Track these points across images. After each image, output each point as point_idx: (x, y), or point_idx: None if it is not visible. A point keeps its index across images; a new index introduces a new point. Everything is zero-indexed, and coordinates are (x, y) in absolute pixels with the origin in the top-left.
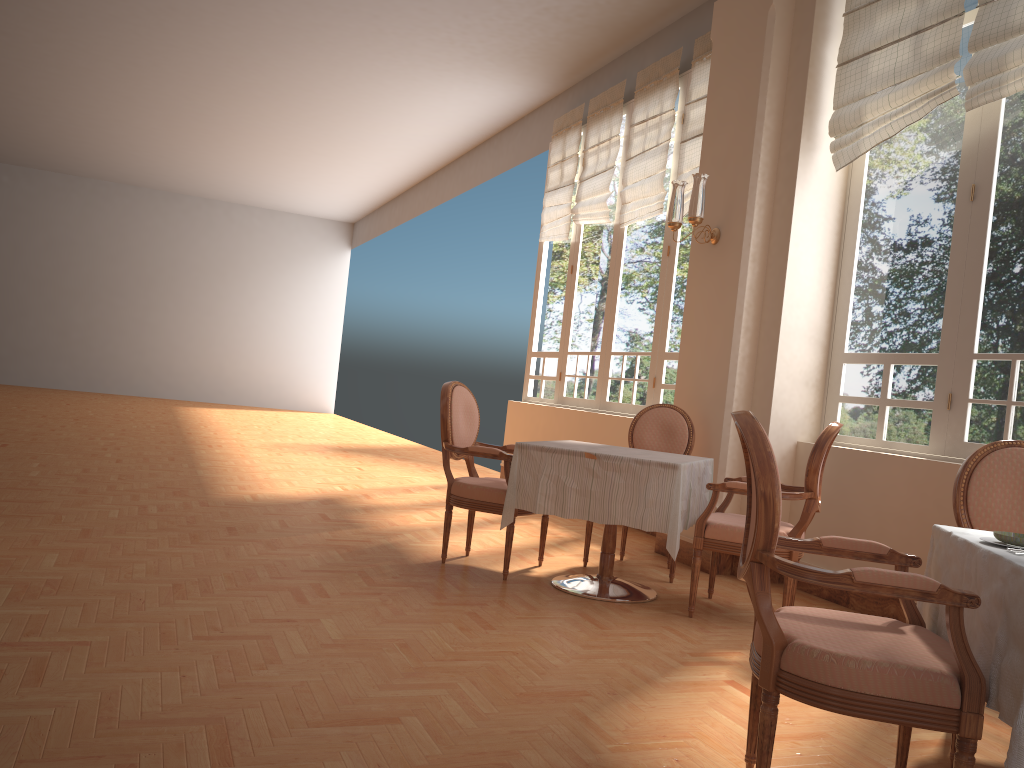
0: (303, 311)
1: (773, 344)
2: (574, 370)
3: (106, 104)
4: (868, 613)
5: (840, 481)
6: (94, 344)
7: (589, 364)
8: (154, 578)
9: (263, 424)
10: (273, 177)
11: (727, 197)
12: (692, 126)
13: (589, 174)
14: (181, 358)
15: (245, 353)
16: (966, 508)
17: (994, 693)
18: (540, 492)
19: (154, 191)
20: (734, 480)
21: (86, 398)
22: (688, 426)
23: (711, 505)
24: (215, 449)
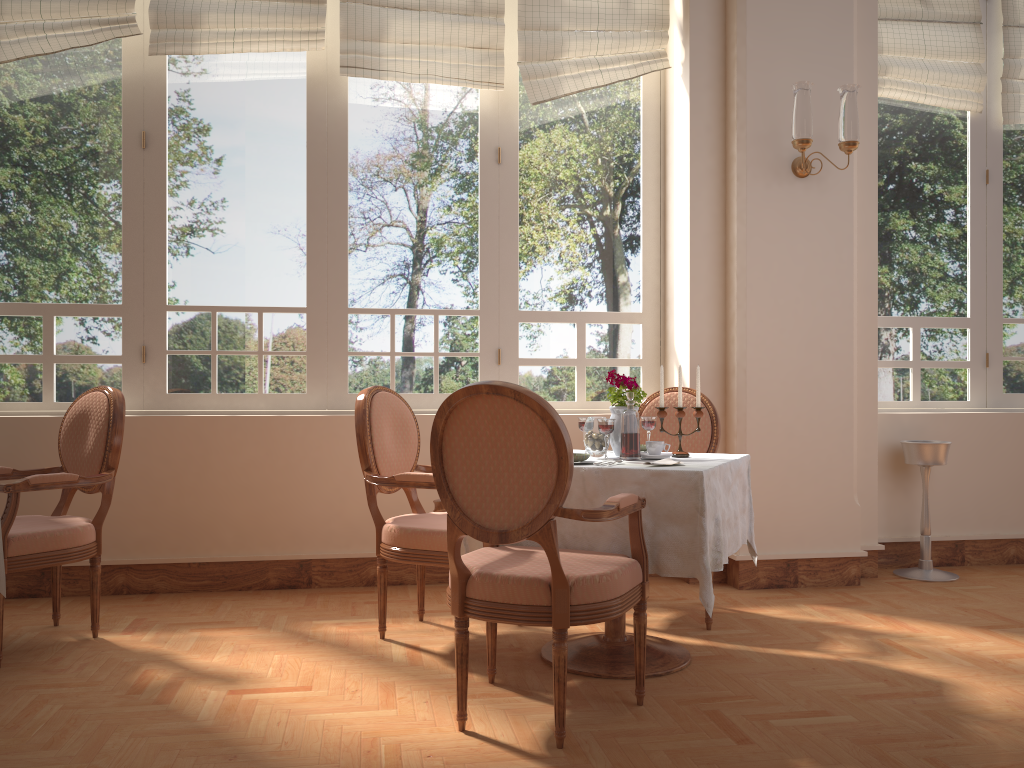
0: None
1: None
2: None
3: None
4: (87, 593)
5: (17, 456)
6: None
7: None
8: None
9: None
10: None
11: None
12: None
13: None
14: None
15: None
16: (372, 449)
17: (649, 562)
18: None
19: None
20: None
21: None
22: None
23: (12, 512)
24: None
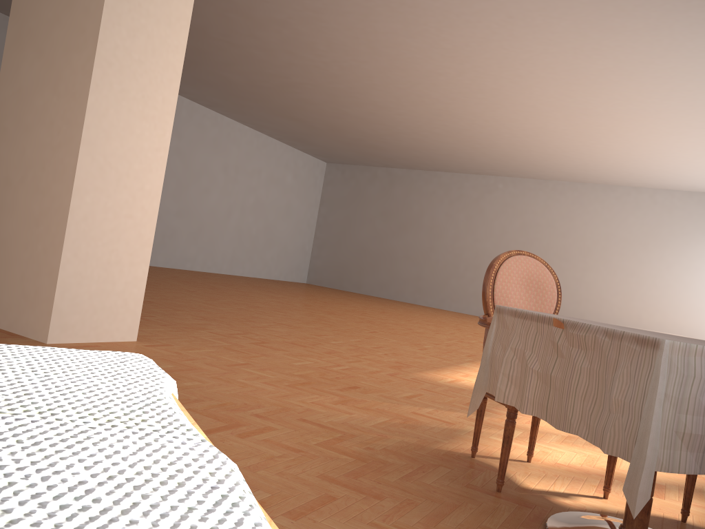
0: None
1: None
2: None
3: (523, 115)
4: None
5: None
6: None
7: None
8: None
9: None
10: (673, 158)
11: None
12: None
13: None
14: (607, 308)
15: (660, 307)
16: None
17: None
18: (502, 372)
19: (595, 185)
20: None
21: None
22: None
23: None
24: None
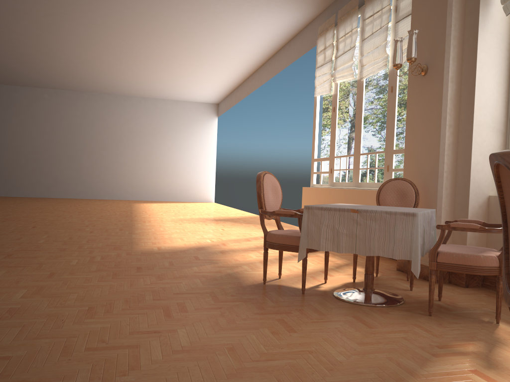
0: (195, 151)
1: (469, 133)
2: (339, 166)
3: (85, 49)
4: None
5: None
6: (94, 175)
7: (347, 162)
8: (78, 304)
9: (176, 209)
10: (174, 82)
11: (431, 44)
12: (402, 12)
13: (340, 53)
14: (136, 179)
15: (168, 174)
16: None
17: None
18: (322, 237)
19: (117, 96)
20: (452, 222)
21: (90, 202)
22: (414, 190)
23: (440, 239)
24: (146, 223)
